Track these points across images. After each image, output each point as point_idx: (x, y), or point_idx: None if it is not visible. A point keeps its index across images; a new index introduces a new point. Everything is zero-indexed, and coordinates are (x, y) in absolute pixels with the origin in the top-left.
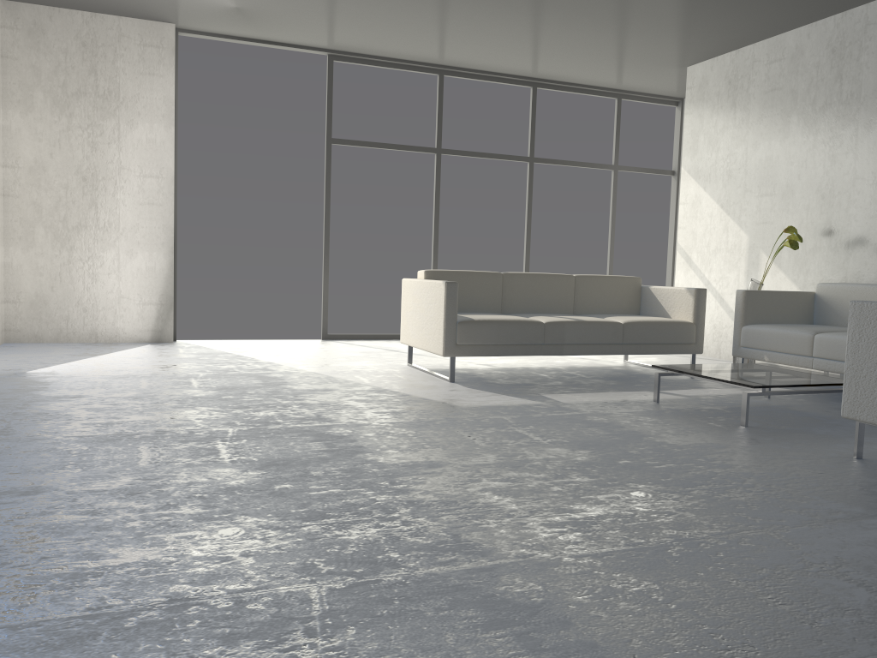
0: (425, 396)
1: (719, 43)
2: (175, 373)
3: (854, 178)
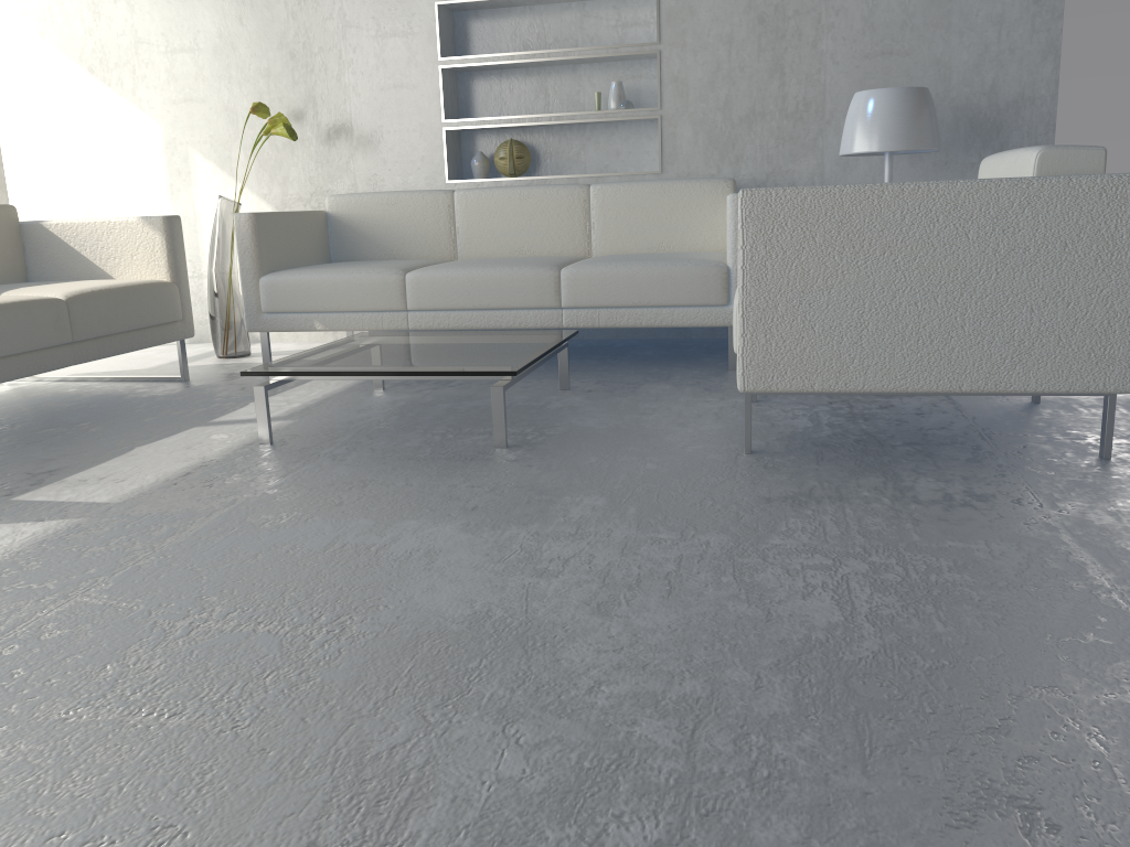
0: None
1: None
2: None
3: (343, 26)
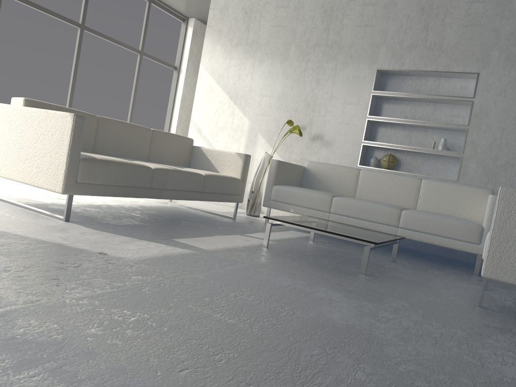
0: (66, 243)
1: None
2: None
3: (331, 96)
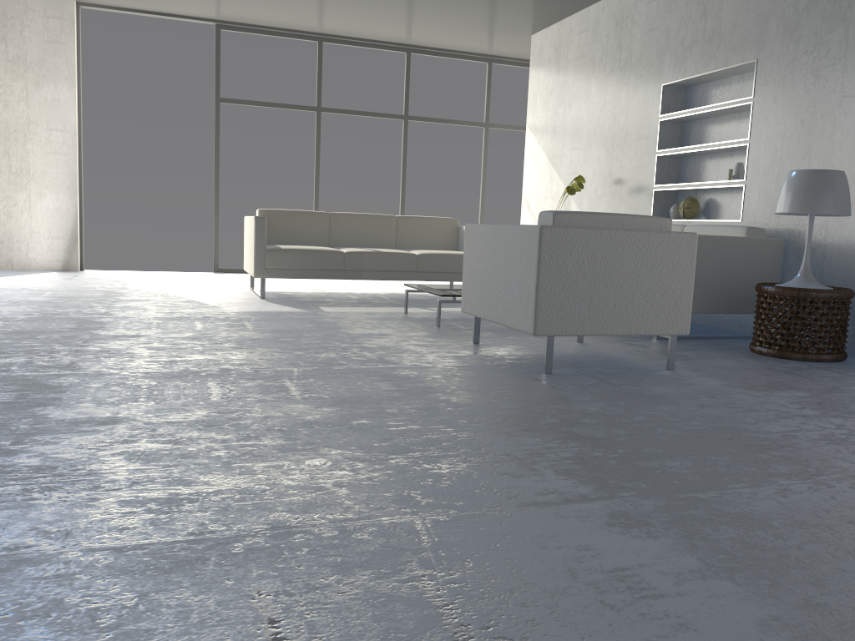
0: (219, 305)
1: (542, 15)
2: (42, 288)
3: (625, 134)
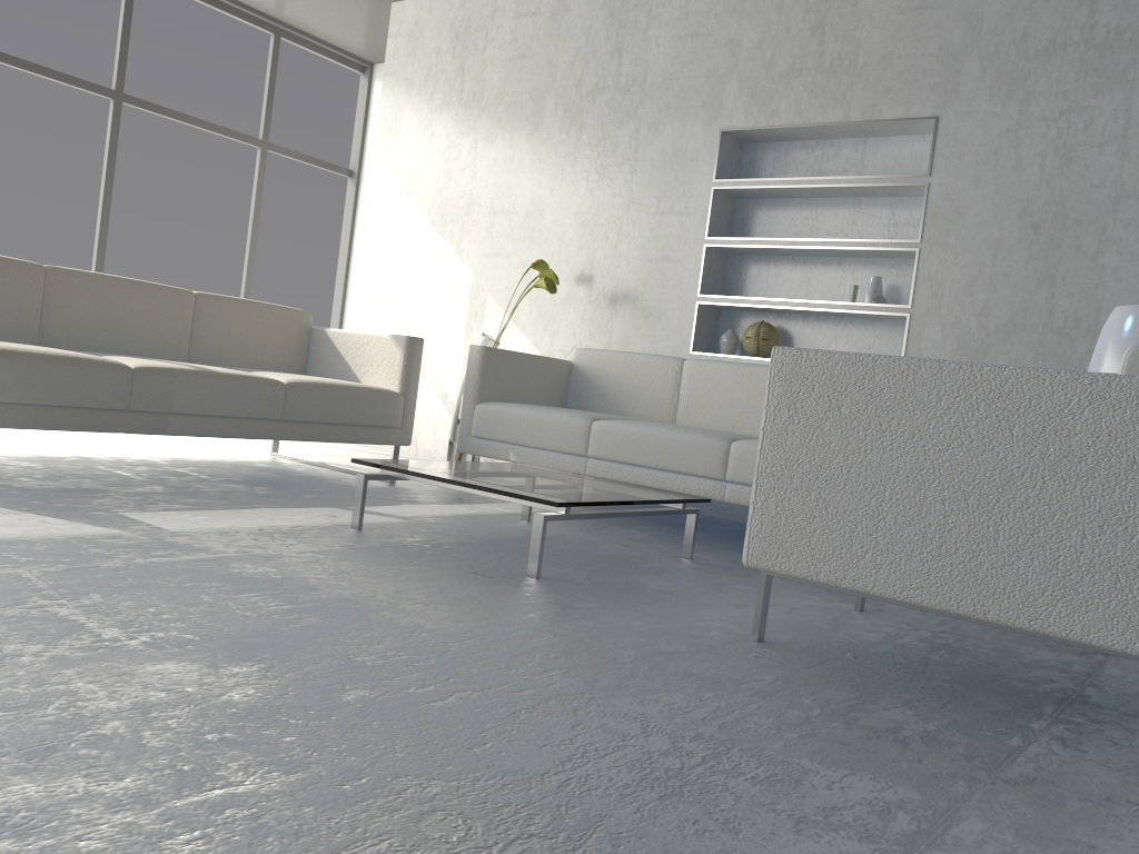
0: None
1: None
2: None
3: (630, 202)
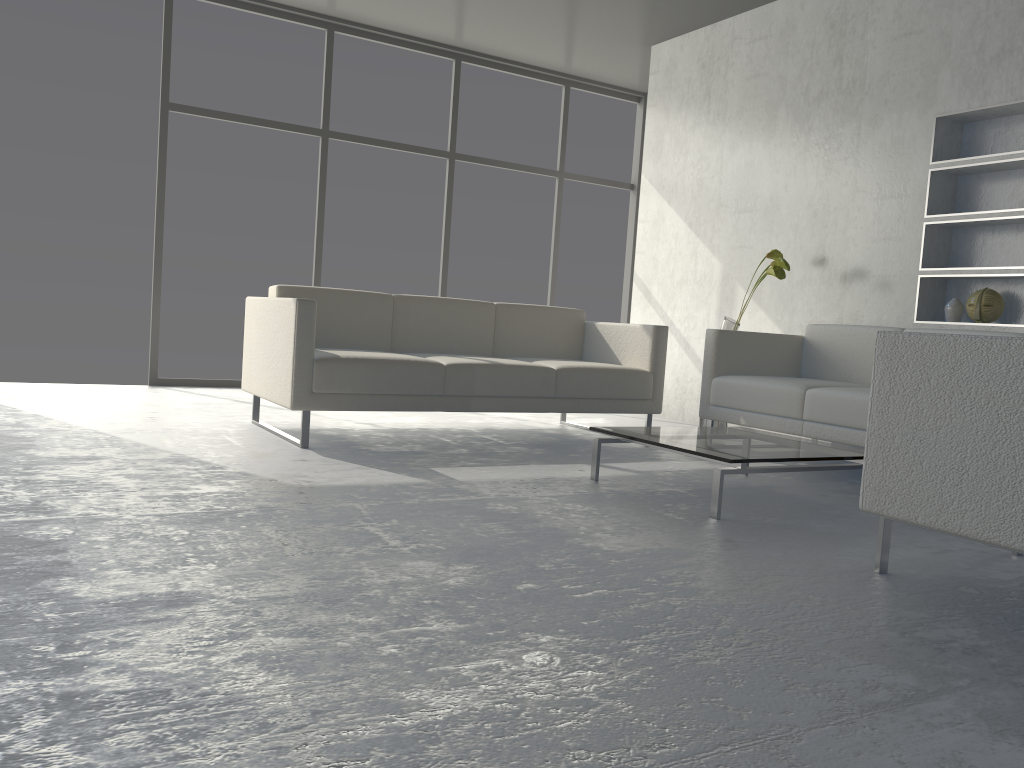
0: (248, 469)
1: (692, 11)
2: None
3: (854, 190)
